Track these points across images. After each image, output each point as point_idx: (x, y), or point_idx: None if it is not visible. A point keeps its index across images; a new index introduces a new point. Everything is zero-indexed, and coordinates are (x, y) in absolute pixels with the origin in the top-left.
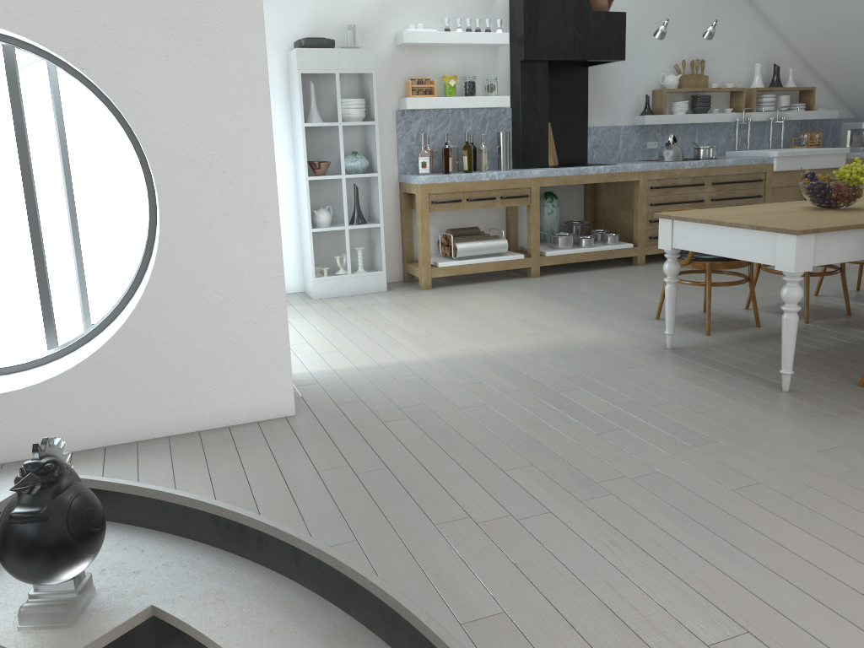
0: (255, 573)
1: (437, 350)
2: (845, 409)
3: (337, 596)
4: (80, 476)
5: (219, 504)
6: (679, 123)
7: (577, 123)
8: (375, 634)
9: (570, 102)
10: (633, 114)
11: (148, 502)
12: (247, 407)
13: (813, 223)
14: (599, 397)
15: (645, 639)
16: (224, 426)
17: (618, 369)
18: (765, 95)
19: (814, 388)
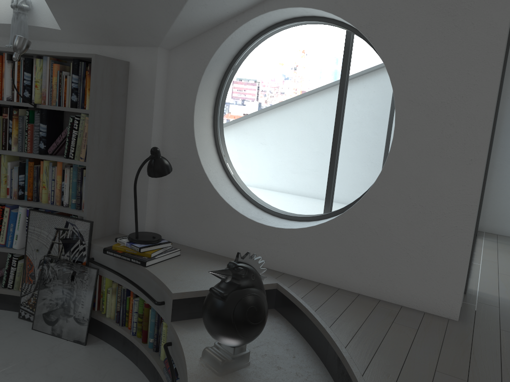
0: None
1: None
2: None
3: None
4: (291, 292)
5: (343, 352)
6: None
7: None
8: None
9: None
10: None
11: (313, 327)
12: (419, 298)
13: None
14: None
15: None
16: (398, 304)
17: None
18: None
19: None
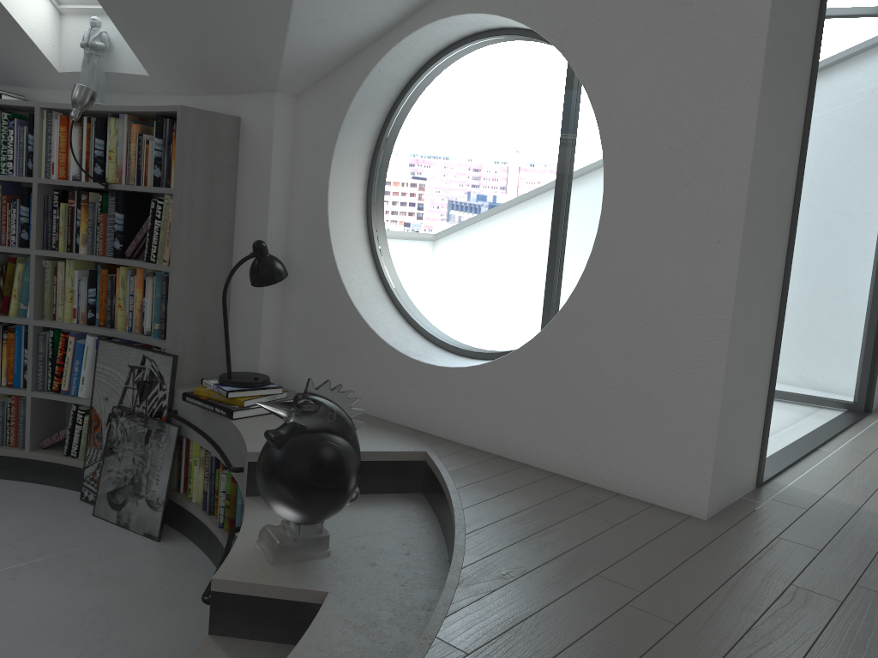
0: None
1: None
2: None
3: None
4: (438, 463)
5: (457, 539)
6: None
7: None
8: None
9: None
10: None
11: (448, 512)
12: (646, 480)
13: None
14: None
15: None
16: (614, 491)
17: None
18: None
19: None
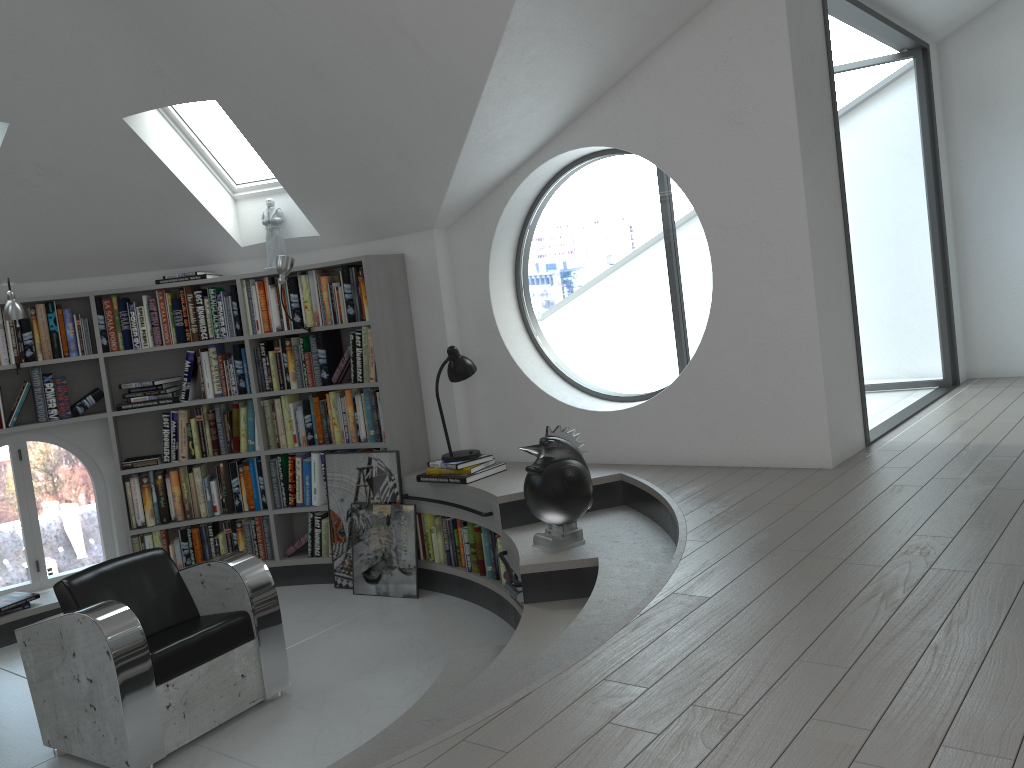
0: (670, 561)
1: None
2: None
3: None
4: (634, 477)
5: (673, 506)
6: None
7: None
8: None
9: None
10: None
11: (655, 501)
12: (785, 453)
13: None
14: None
15: (762, 640)
16: (765, 466)
17: None
18: None
19: None
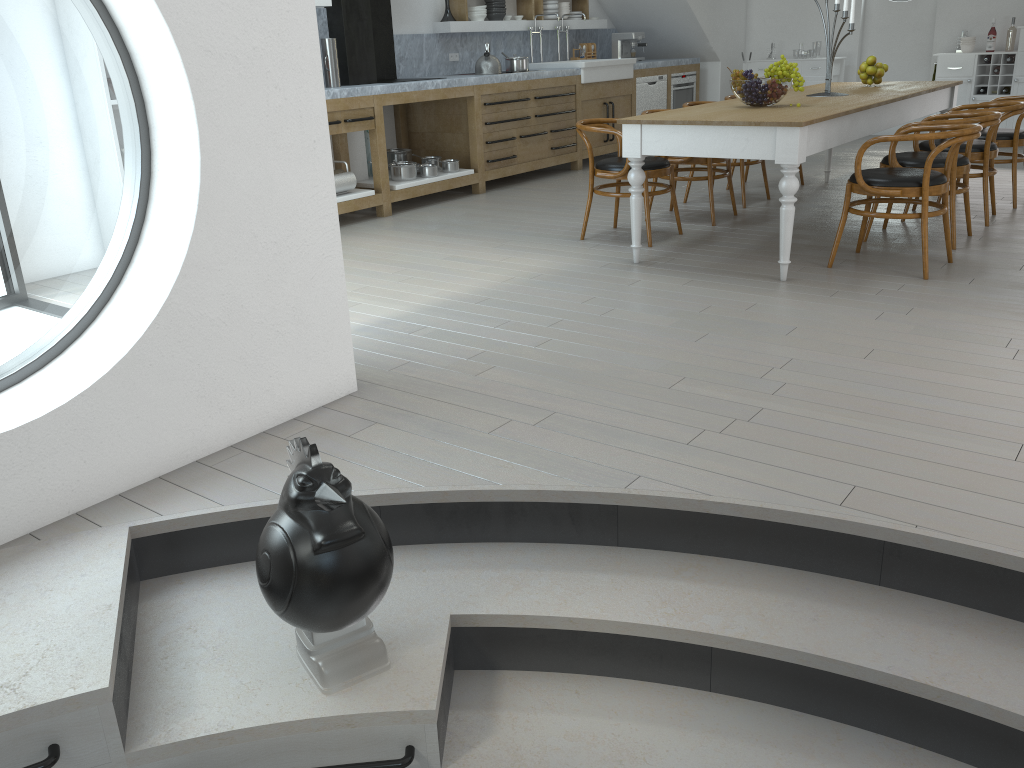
0: (515, 551)
1: (407, 300)
2: (845, 286)
3: (647, 536)
4: (190, 513)
5: (437, 489)
6: (481, 31)
7: (383, 30)
8: (713, 557)
9: (373, 3)
10: (432, 20)
11: None
12: (310, 391)
13: (794, 116)
14: (646, 313)
15: (973, 470)
16: (288, 420)
17: (621, 287)
18: (550, 2)
19: (800, 275)
